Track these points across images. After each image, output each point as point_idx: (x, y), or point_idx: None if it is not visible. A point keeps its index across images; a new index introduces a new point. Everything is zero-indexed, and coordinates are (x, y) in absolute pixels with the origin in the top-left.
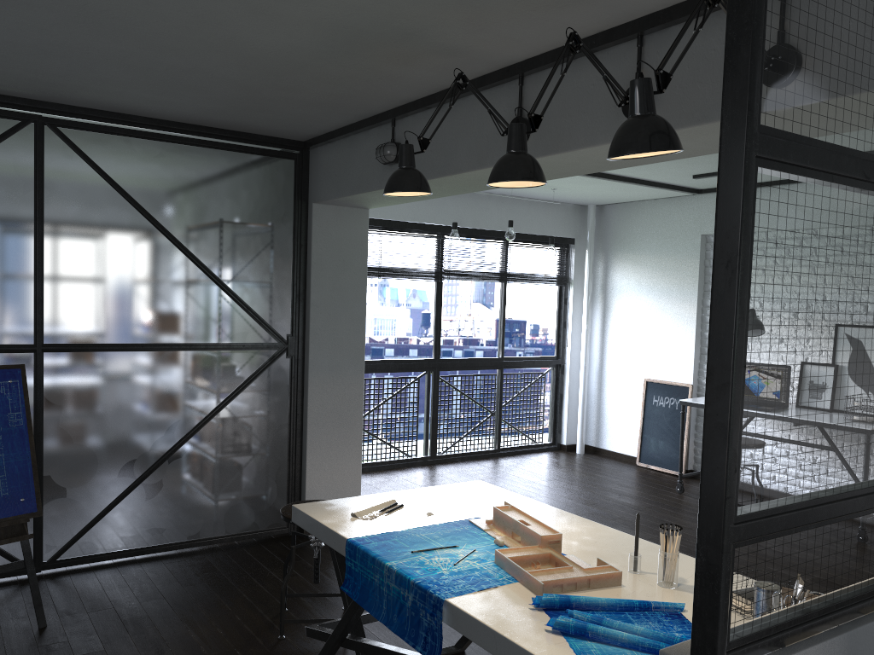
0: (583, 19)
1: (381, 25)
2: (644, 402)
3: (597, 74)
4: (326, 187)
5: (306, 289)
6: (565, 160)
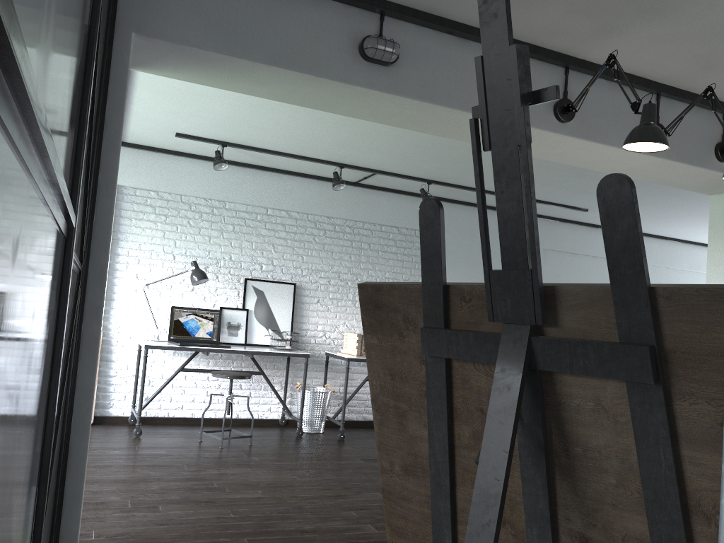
0: (670, 71)
1: (687, 1)
2: None
3: (627, 101)
4: (188, 25)
5: (101, 172)
6: (568, 145)
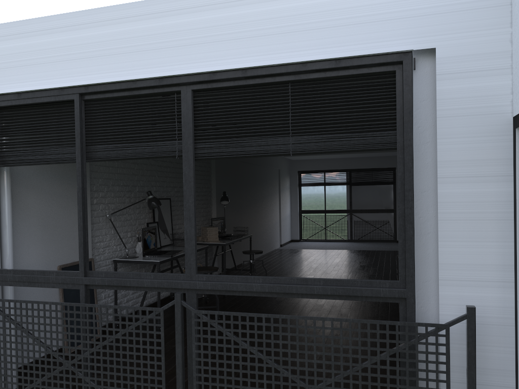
0: None
1: None
2: (62, 289)
3: None
4: None
5: None
6: None
